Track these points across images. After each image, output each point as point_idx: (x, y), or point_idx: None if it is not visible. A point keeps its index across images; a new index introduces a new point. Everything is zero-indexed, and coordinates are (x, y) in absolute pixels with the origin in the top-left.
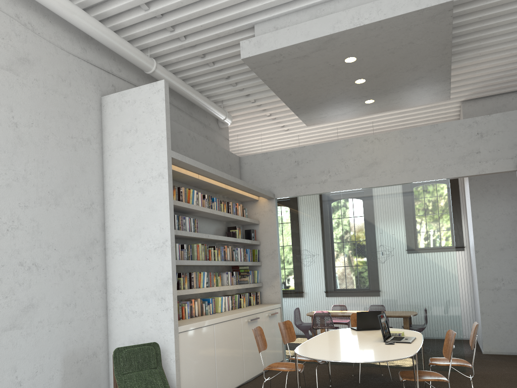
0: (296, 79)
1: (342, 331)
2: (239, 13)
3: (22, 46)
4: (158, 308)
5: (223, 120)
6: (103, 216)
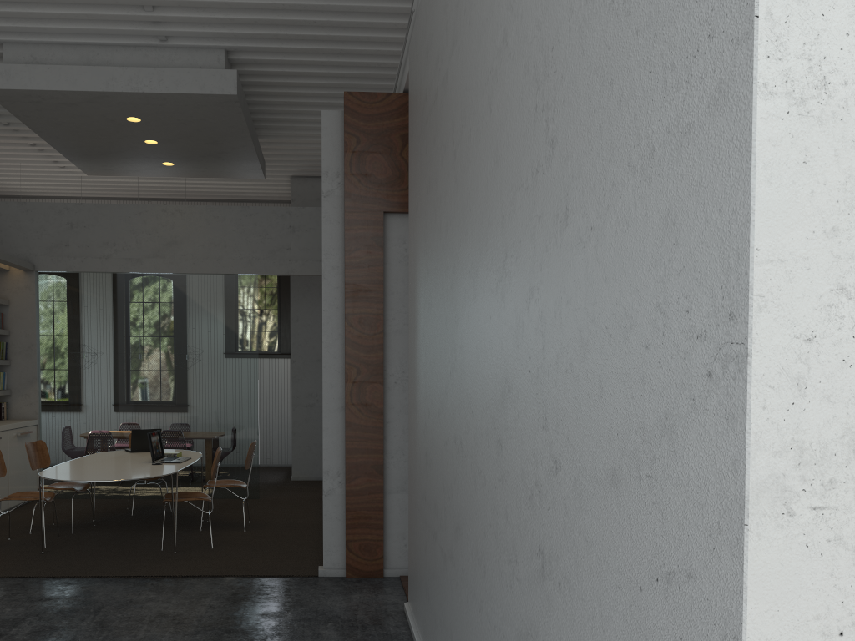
0: (64, 124)
1: (112, 453)
2: None
3: None
4: None
5: None
6: None
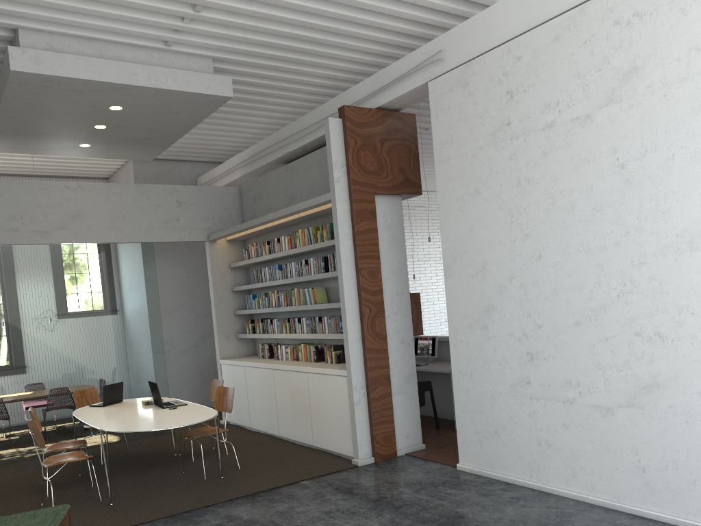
0: (42, 106)
1: (88, 409)
2: (14, 11)
3: None
4: None
5: None
6: None
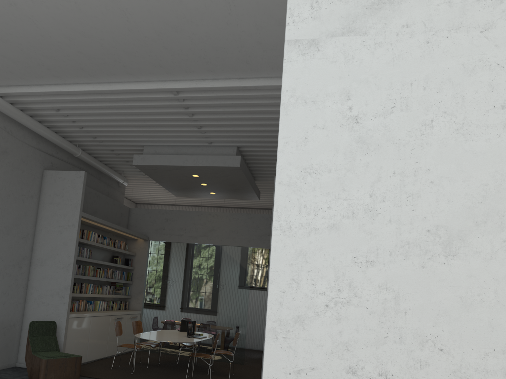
0: (166, 177)
1: (171, 330)
2: (135, 140)
3: (4, 144)
4: (59, 302)
5: (122, 183)
6: (32, 242)
